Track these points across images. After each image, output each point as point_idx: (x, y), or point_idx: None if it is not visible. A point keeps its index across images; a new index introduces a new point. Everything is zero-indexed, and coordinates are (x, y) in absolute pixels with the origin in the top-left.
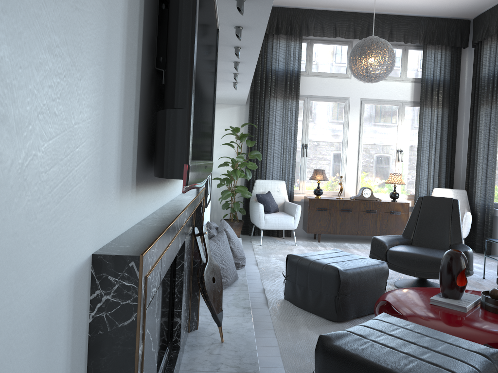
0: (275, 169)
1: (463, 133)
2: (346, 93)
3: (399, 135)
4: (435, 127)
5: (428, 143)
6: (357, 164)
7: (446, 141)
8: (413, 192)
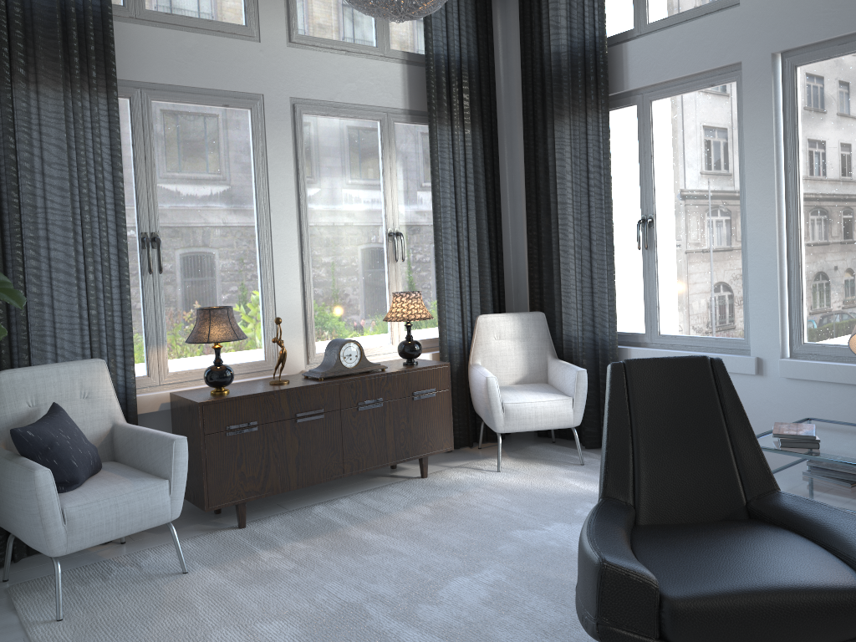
0: (63, 323)
1: (507, 185)
2: (251, 83)
3: (388, 196)
4: (462, 173)
5: (453, 211)
6: (301, 280)
7: (486, 204)
8: (430, 330)
